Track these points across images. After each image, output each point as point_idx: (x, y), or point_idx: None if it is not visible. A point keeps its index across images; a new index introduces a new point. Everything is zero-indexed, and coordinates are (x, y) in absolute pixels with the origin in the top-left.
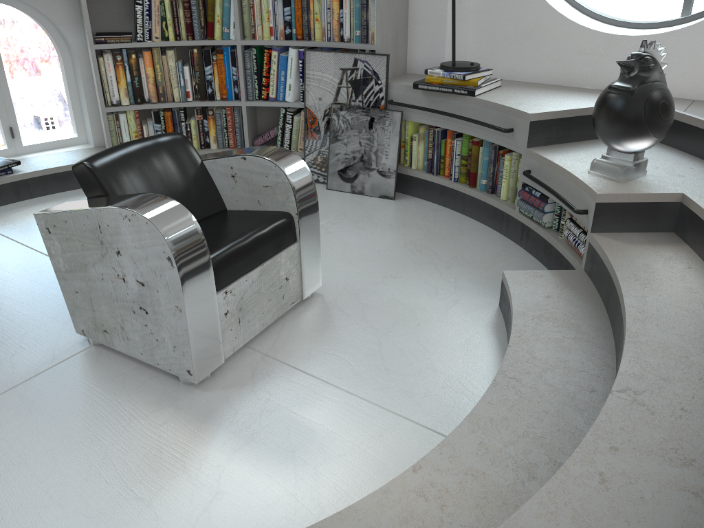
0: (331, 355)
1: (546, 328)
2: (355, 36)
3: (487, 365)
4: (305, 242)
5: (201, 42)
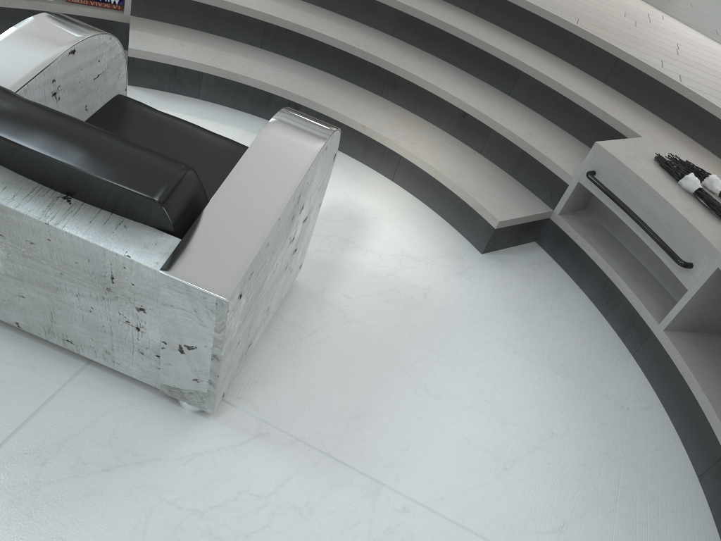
0: None
1: (233, 60)
2: None
3: (227, 115)
4: None
5: None
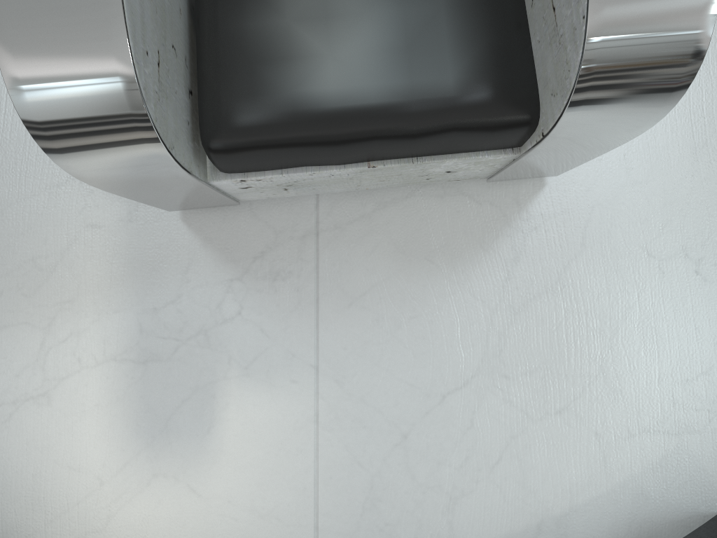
0: (383, 331)
1: None
2: None
3: None
4: (539, 158)
5: None
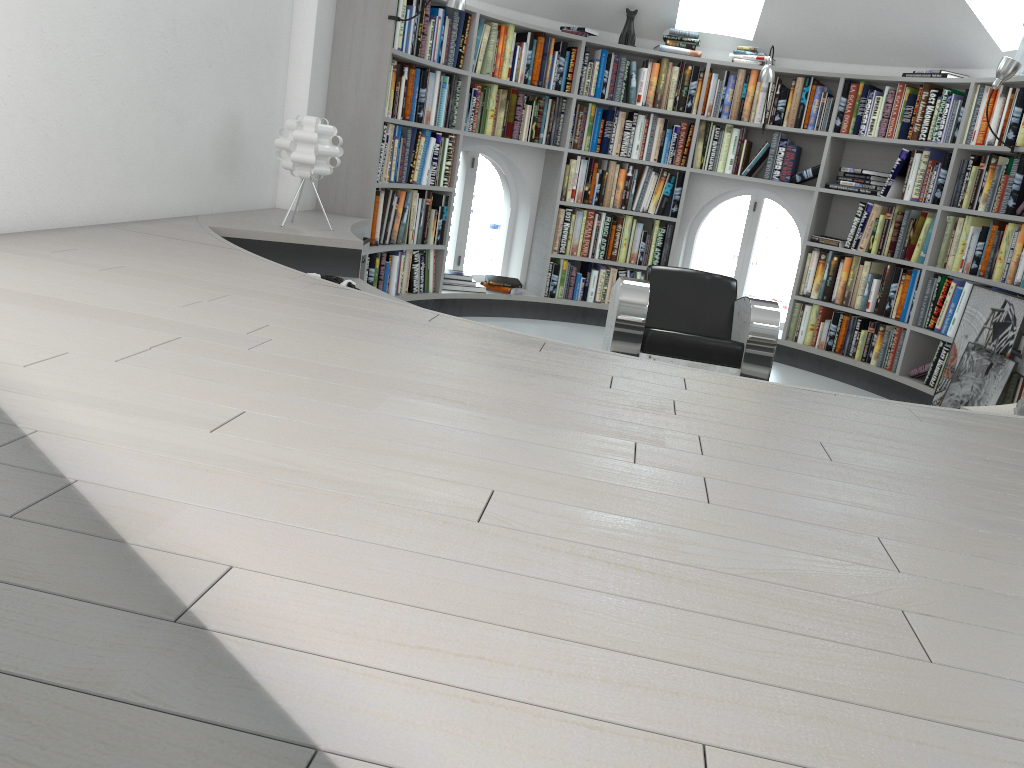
0: None
1: None
2: (1022, 279)
3: None
4: (747, 373)
5: (894, 260)
